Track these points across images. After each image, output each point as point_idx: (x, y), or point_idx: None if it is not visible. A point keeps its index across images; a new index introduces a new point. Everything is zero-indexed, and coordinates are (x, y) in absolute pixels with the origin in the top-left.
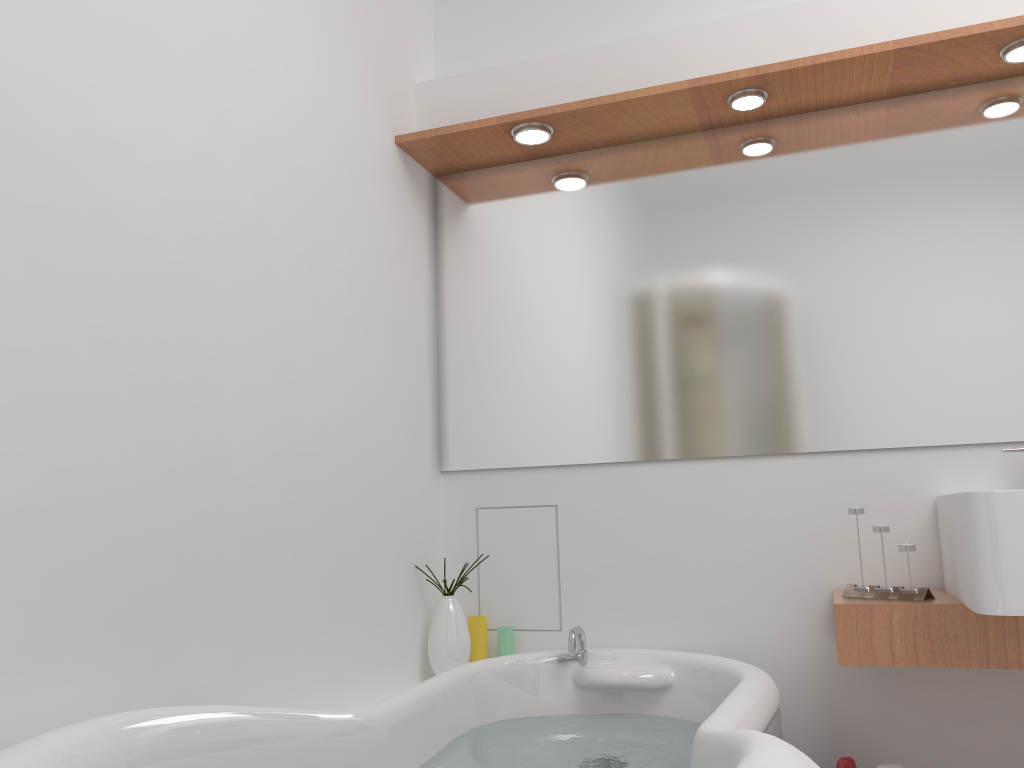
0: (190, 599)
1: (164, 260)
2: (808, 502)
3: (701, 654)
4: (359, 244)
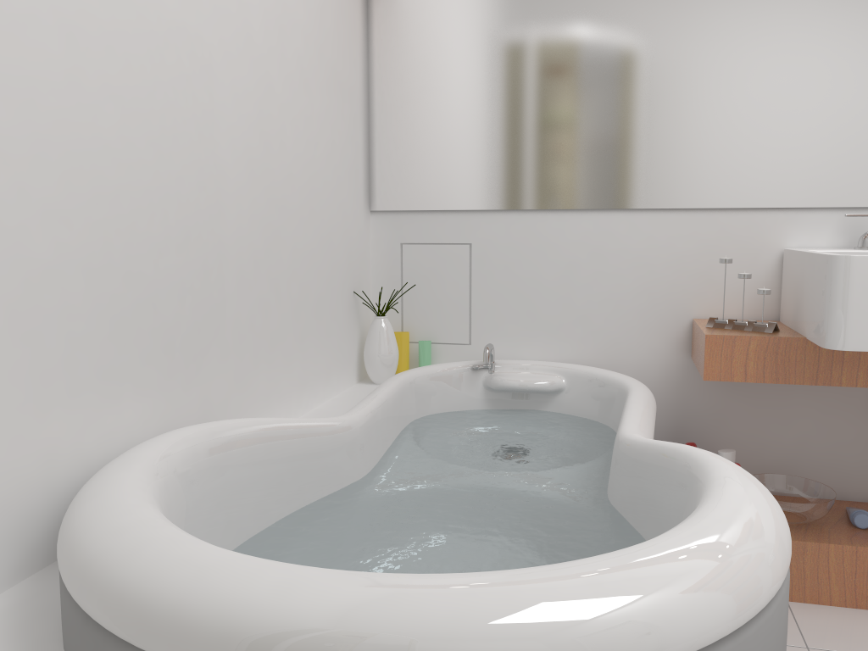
0: (205, 330)
1: (167, 22)
2: (681, 249)
3: (587, 367)
4: (311, 0)
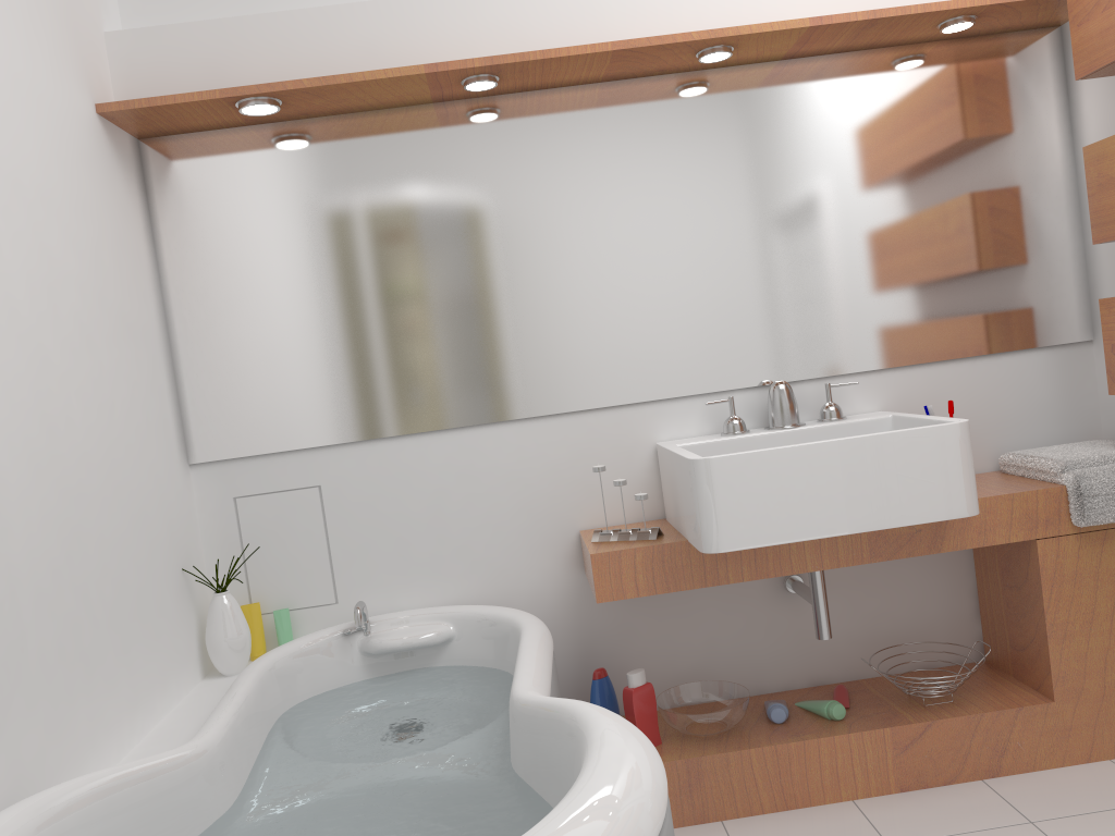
0: (4, 678)
1: None
2: (554, 458)
3: (475, 606)
4: (83, 244)
